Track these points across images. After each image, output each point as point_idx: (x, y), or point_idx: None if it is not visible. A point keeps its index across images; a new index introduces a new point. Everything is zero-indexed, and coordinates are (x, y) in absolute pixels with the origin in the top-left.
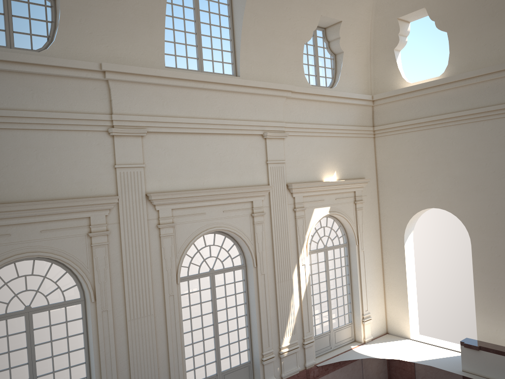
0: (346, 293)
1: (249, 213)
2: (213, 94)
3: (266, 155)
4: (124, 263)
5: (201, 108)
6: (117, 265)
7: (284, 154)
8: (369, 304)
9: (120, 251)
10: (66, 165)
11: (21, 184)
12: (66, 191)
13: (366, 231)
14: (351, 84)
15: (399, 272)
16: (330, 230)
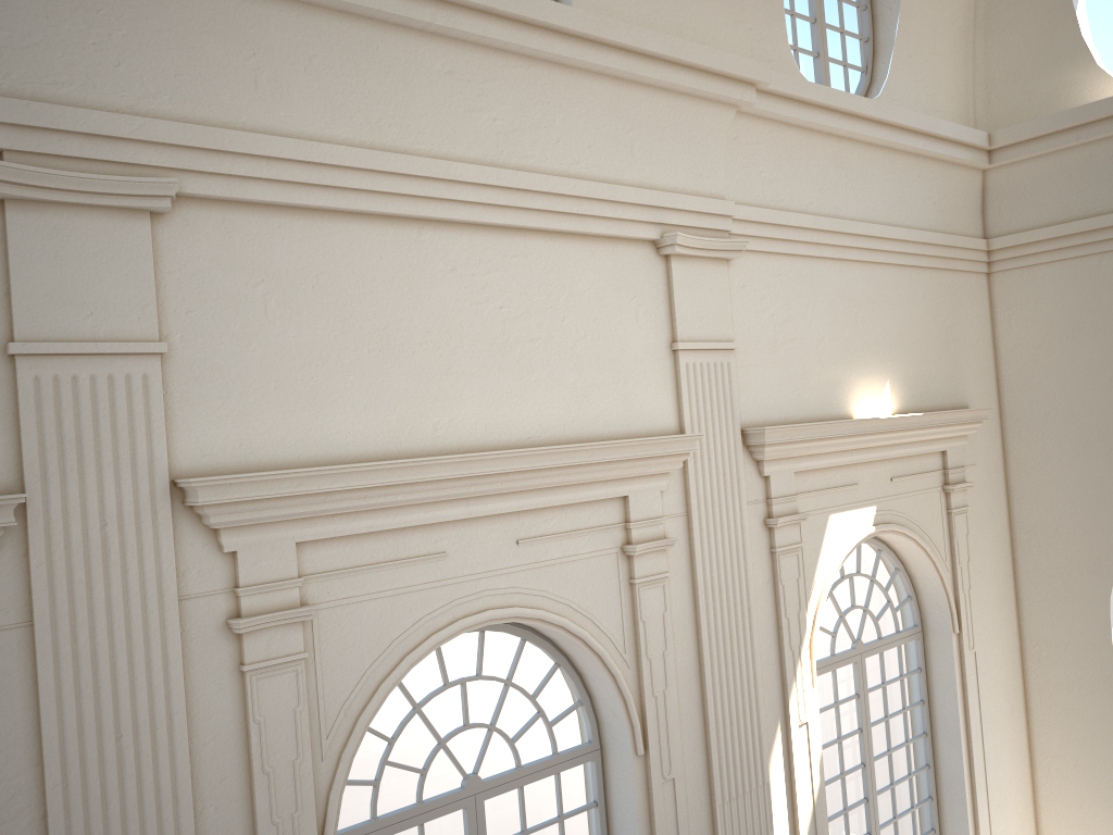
0: (916, 794)
1: (616, 545)
2: (474, 65)
3: (671, 319)
4: (53, 824)
5: (426, 117)
6: None
7: (730, 319)
8: (996, 834)
9: (36, 765)
10: None
11: None
12: None
13: (979, 585)
14: (922, 93)
15: (1092, 721)
16: (870, 587)
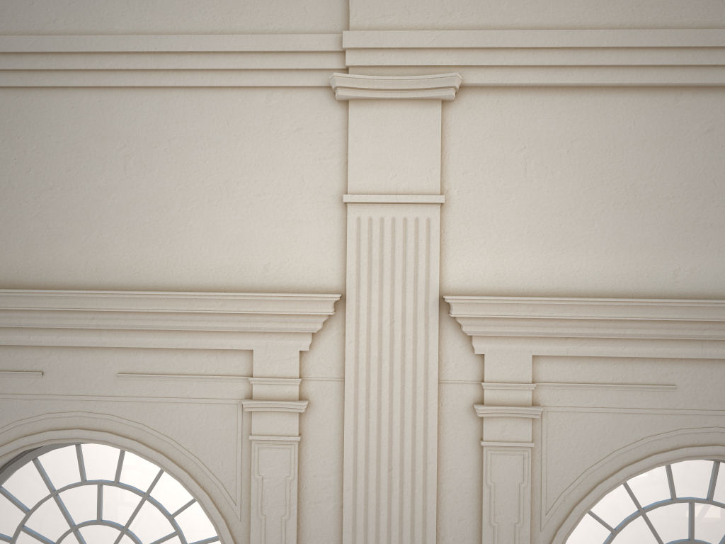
0: None
1: None
2: None
3: None
4: (345, 513)
5: None
6: (326, 514)
7: None
8: None
9: (340, 472)
10: (202, 190)
11: (80, 240)
12: (195, 266)
13: None
14: None
15: None
16: None
